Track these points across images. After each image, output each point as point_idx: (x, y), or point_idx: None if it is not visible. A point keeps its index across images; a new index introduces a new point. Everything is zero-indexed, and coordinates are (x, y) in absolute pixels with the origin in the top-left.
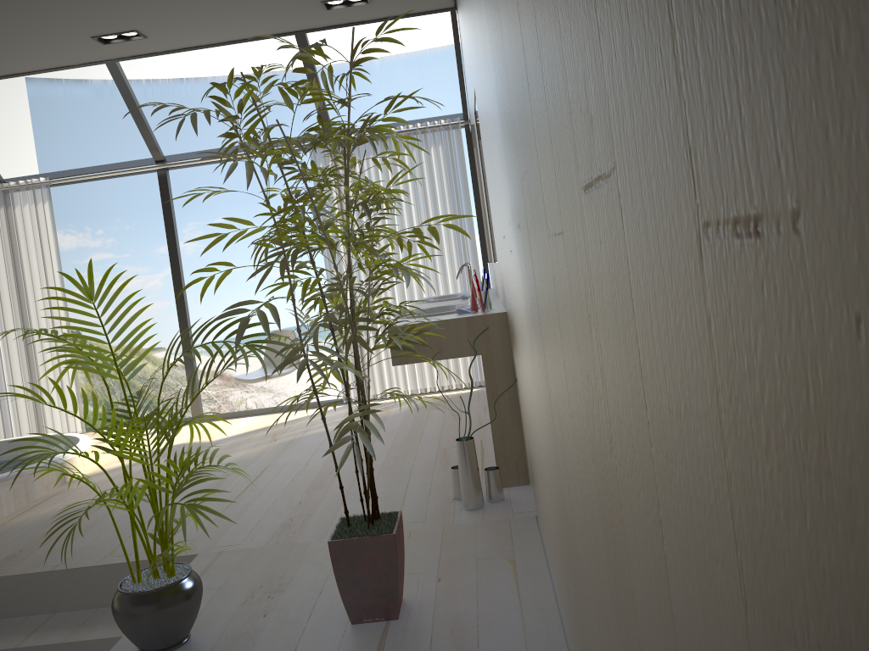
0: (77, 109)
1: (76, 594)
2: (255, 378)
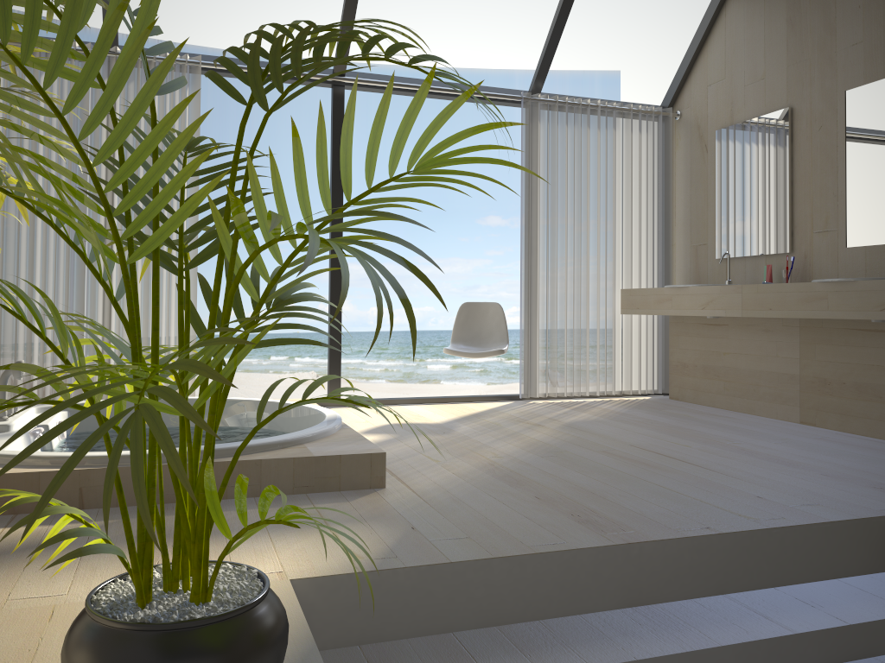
0: None
1: (750, 568)
2: (484, 351)
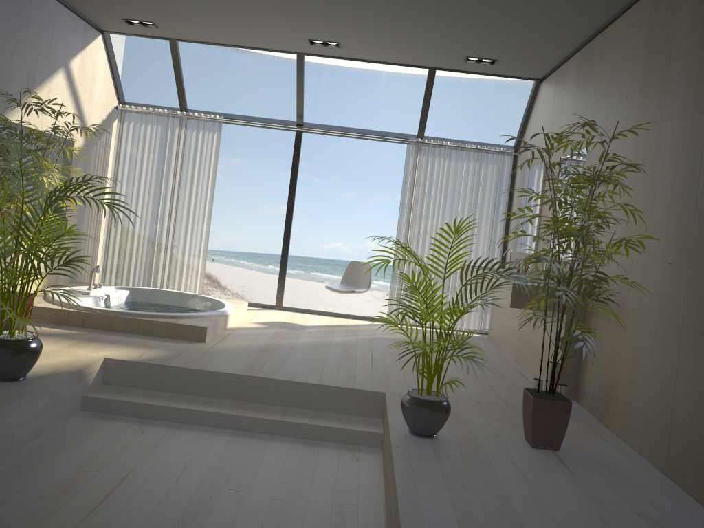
0: (158, 52)
1: (303, 399)
2: (344, 290)
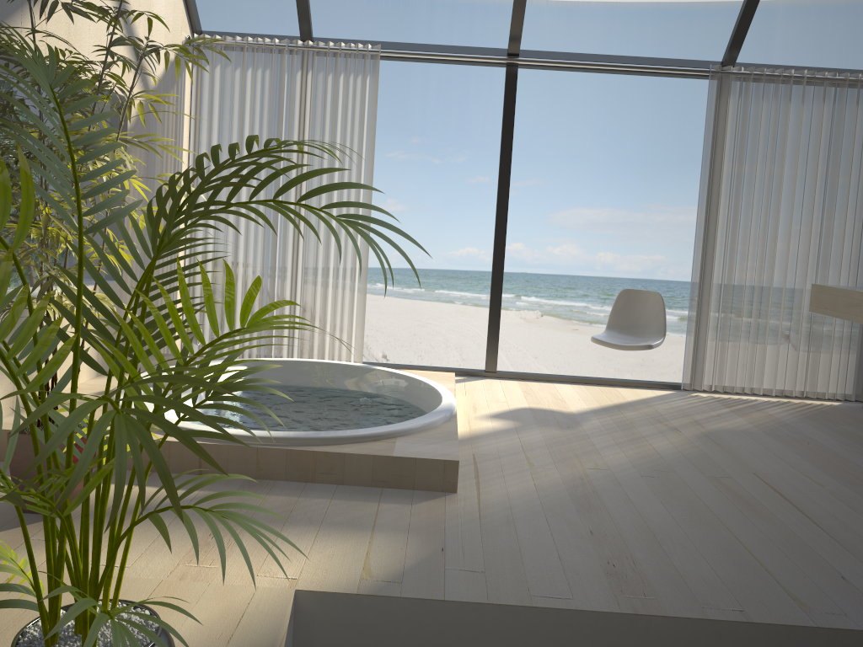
0: None
1: None
2: (630, 345)
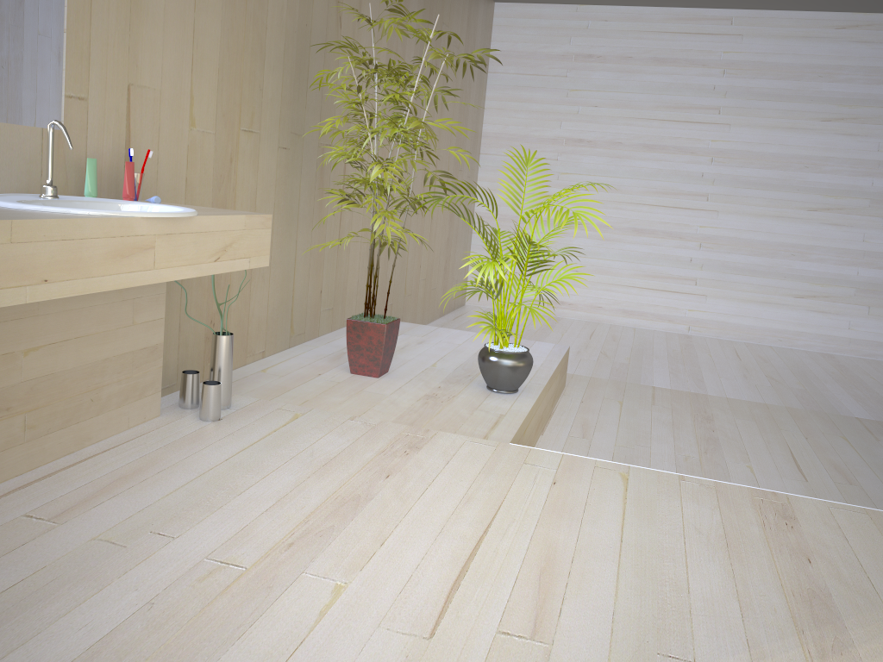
0: None
1: None
2: None
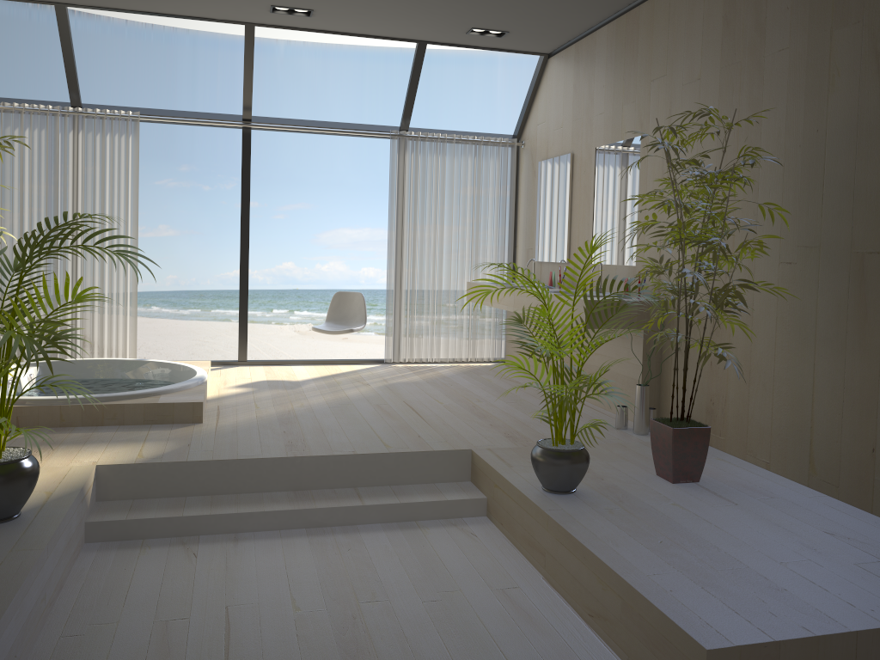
0: None
1: (374, 474)
2: (338, 330)
